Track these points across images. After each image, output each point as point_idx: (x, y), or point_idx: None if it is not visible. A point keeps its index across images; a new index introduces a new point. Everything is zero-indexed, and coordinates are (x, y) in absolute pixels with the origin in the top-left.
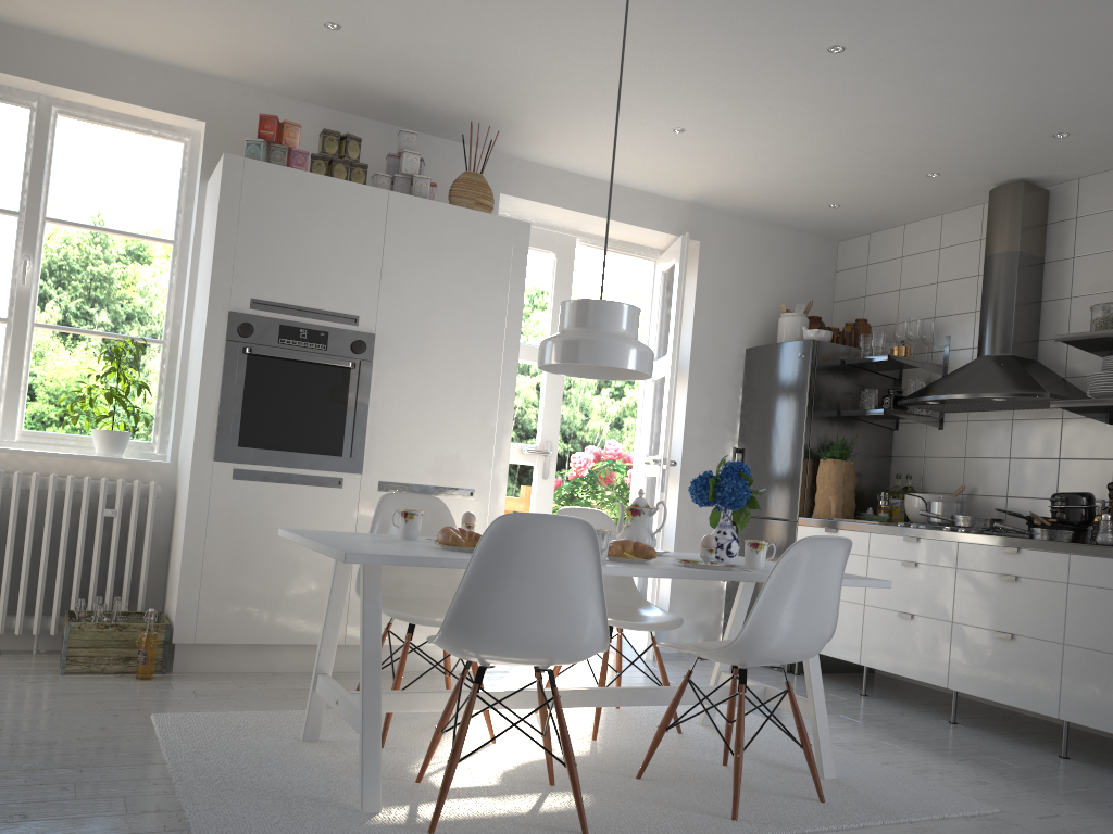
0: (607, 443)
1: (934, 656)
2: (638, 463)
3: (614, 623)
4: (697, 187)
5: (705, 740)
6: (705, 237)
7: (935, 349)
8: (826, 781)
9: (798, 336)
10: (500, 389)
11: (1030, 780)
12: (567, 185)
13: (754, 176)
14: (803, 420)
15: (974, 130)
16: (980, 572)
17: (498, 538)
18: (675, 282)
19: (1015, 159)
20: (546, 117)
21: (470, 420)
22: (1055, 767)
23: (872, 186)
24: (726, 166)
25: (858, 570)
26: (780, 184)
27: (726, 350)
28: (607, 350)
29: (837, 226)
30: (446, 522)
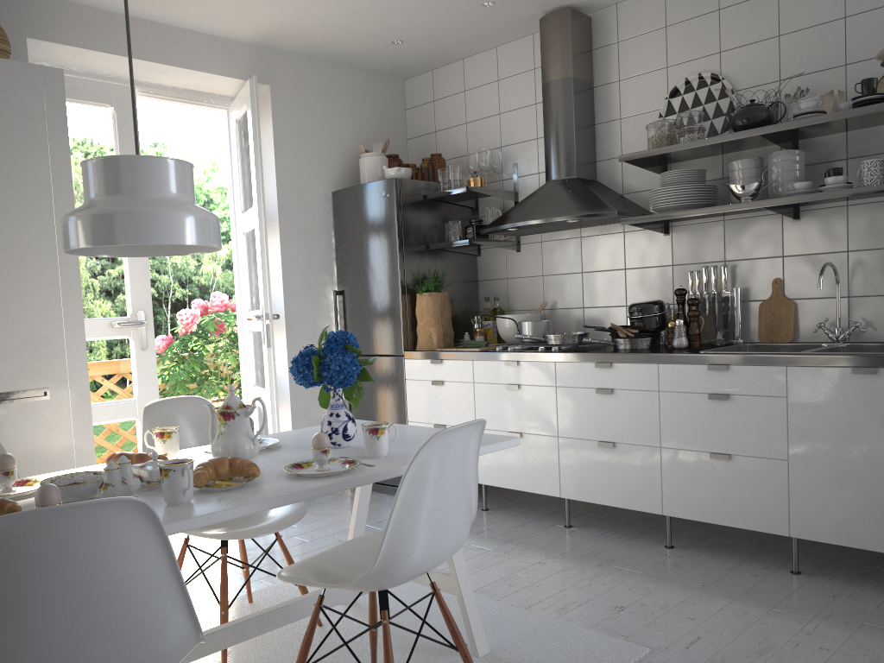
0: (212, 296)
1: (545, 469)
2: (242, 317)
3: (227, 537)
4: (257, 26)
5: (349, 628)
6: (275, 80)
7: (505, 177)
8: (482, 660)
9: (380, 175)
10: (60, 268)
11: (657, 589)
12: (111, 26)
13: (315, 11)
14: (397, 258)
15: None
16: (579, 388)
17: None
18: (250, 130)
19: None
20: None
21: (27, 310)
22: (668, 563)
23: (432, 18)
24: None
25: (466, 397)
26: (343, 19)
27: (313, 195)
28: (151, 223)
29: (402, 64)
30: None
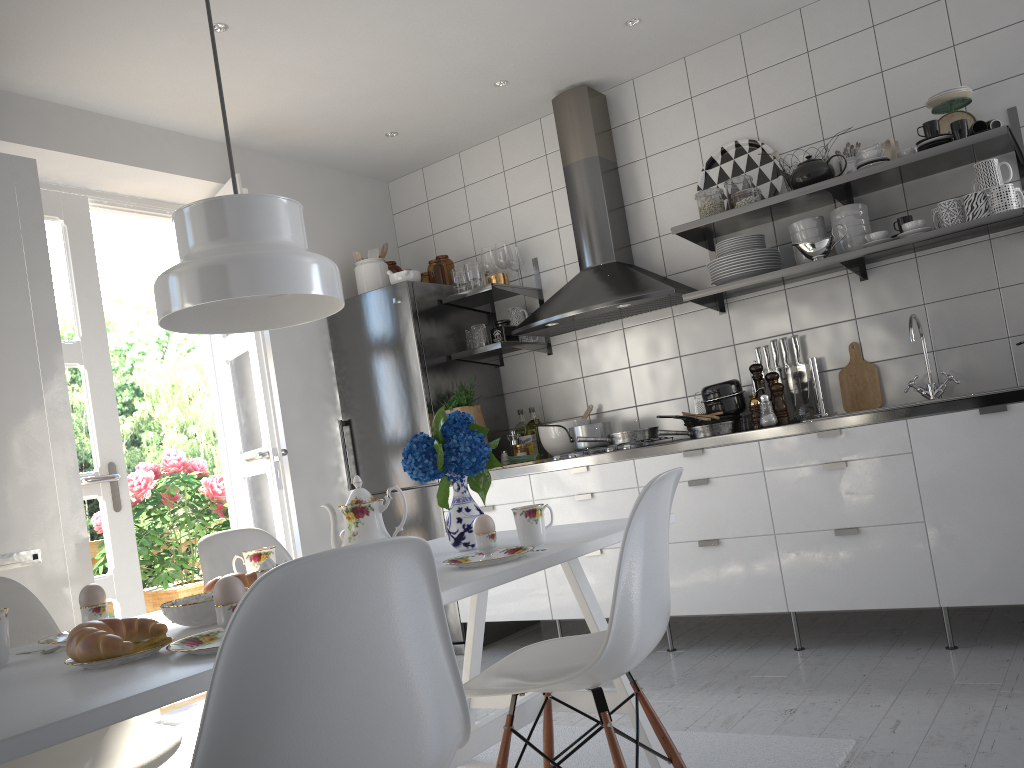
0: (165, 454)
1: None
2: (229, 464)
3: None
4: (237, 119)
5: None
6: (253, 183)
7: (524, 274)
8: None
9: (382, 283)
10: (45, 397)
11: (817, 687)
12: (65, 122)
13: (308, 97)
14: (419, 371)
15: (555, 18)
16: None
17: (262, 622)
18: None
19: (584, 56)
20: (25, 9)
21: (8, 451)
22: (810, 662)
23: (436, 103)
24: (276, 84)
25: None
26: (337, 107)
27: None
28: (284, 268)
29: (390, 162)
30: (30, 612)
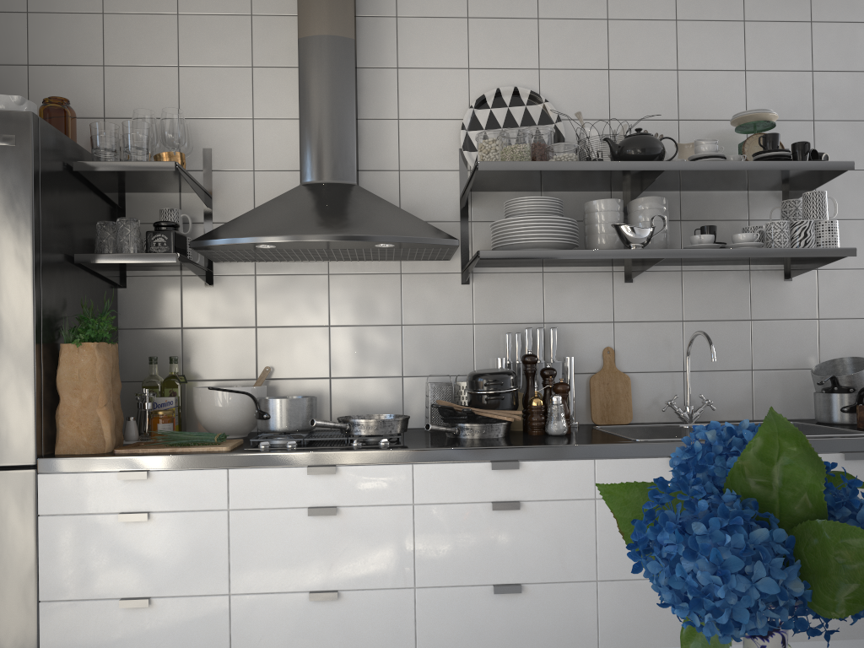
0: None
1: (387, 647)
2: None
3: None
4: None
5: None
6: None
7: (186, 166)
8: None
9: None
10: None
11: None
12: None
13: None
14: (30, 271)
15: None
16: (458, 505)
17: None
18: None
19: None
20: None
21: None
22: None
23: None
24: None
25: (208, 538)
26: None
27: None
28: None
29: None
30: None
